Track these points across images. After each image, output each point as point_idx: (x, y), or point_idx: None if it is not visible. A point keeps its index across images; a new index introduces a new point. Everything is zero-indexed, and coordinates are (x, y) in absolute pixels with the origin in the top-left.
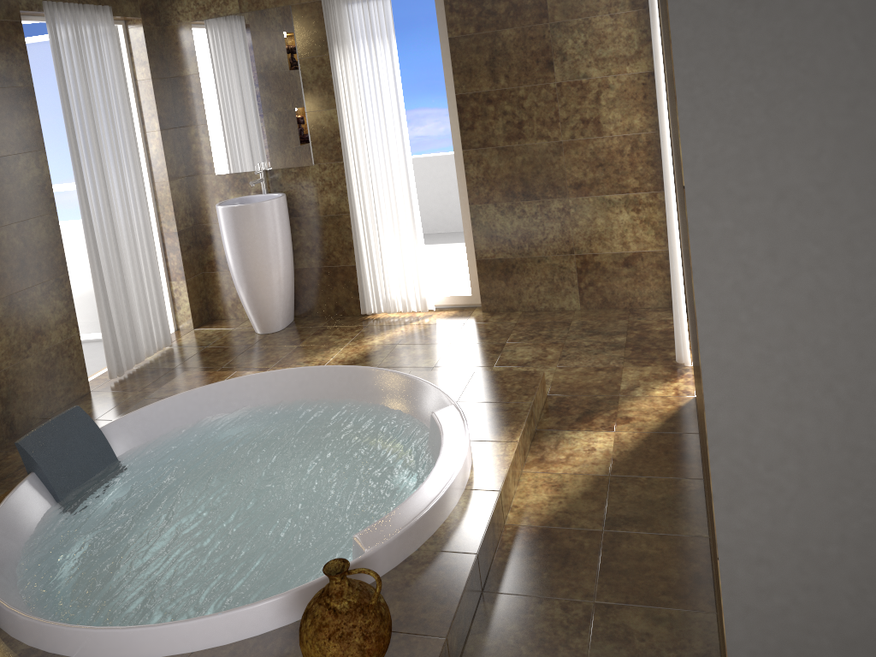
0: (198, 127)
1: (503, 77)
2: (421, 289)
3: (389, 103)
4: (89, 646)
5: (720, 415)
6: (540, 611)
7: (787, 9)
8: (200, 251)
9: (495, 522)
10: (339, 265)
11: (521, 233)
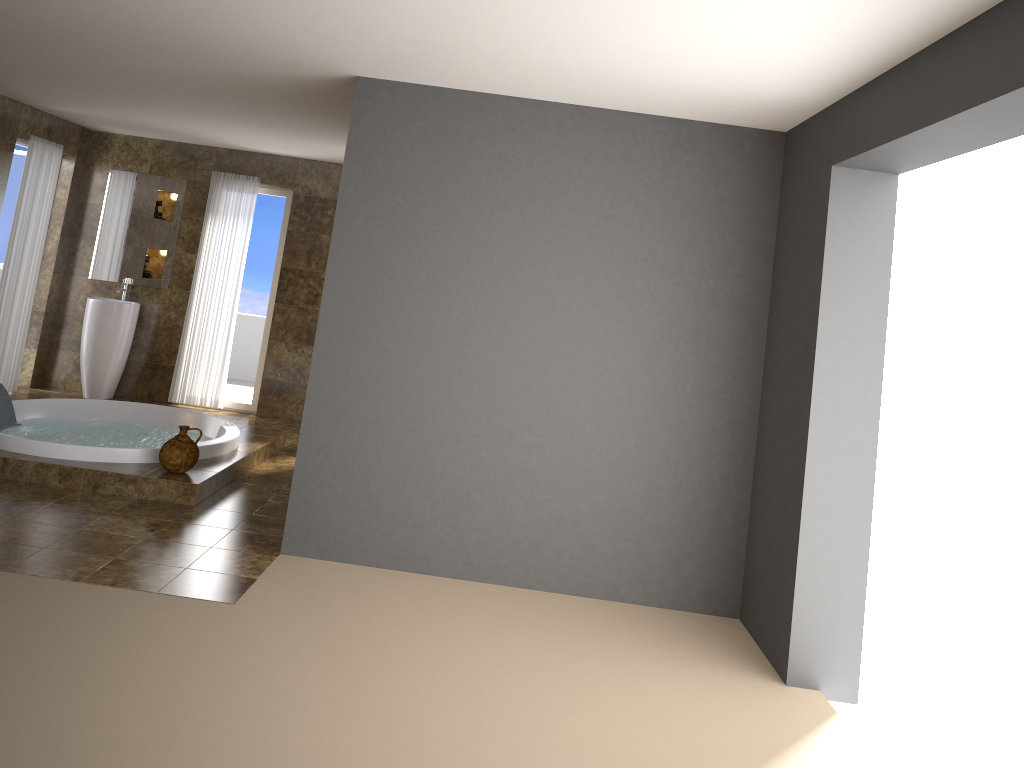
0: (87, 242)
1: (314, 263)
2: (218, 391)
3: (235, 261)
4: (52, 451)
5: (321, 313)
6: (257, 487)
7: (347, 248)
8: (53, 332)
9: (245, 463)
10: (162, 363)
11: (297, 366)
